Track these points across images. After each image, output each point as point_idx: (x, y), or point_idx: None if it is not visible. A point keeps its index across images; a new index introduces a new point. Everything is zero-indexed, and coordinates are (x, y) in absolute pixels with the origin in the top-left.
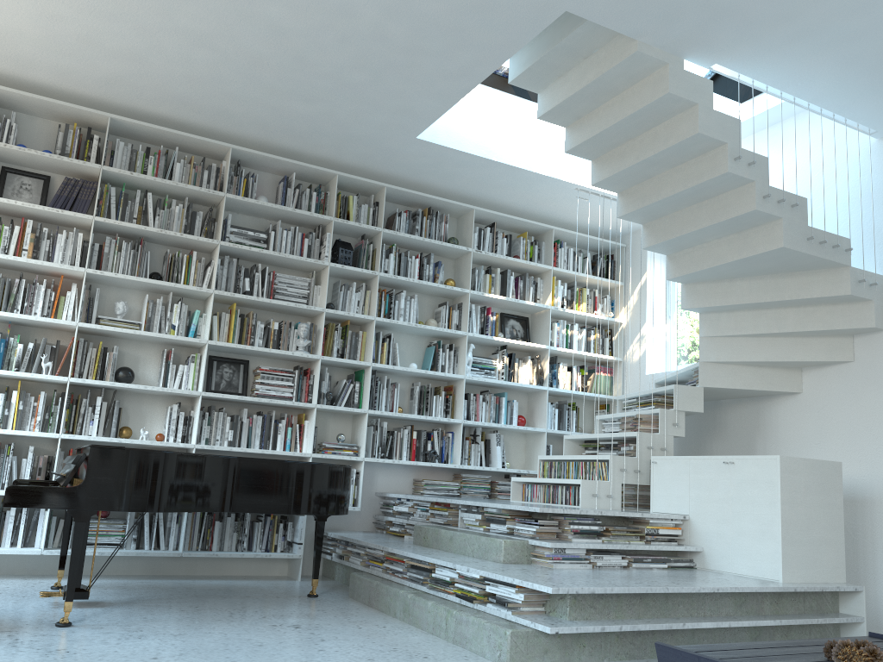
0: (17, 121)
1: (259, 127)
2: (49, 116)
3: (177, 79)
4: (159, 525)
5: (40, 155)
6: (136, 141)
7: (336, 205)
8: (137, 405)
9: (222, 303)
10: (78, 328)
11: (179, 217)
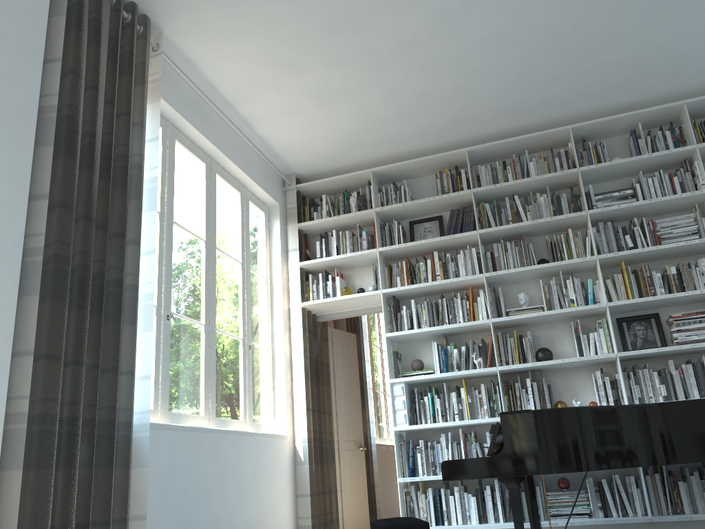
0: (410, 186)
1: (587, 97)
2: (428, 172)
3: (499, 91)
4: (619, 491)
5: (427, 201)
6: (494, 162)
7: (696, 133)
8: (564, 380)
9: (612, 267)
10: (493, 325)
11: (546, 206)
